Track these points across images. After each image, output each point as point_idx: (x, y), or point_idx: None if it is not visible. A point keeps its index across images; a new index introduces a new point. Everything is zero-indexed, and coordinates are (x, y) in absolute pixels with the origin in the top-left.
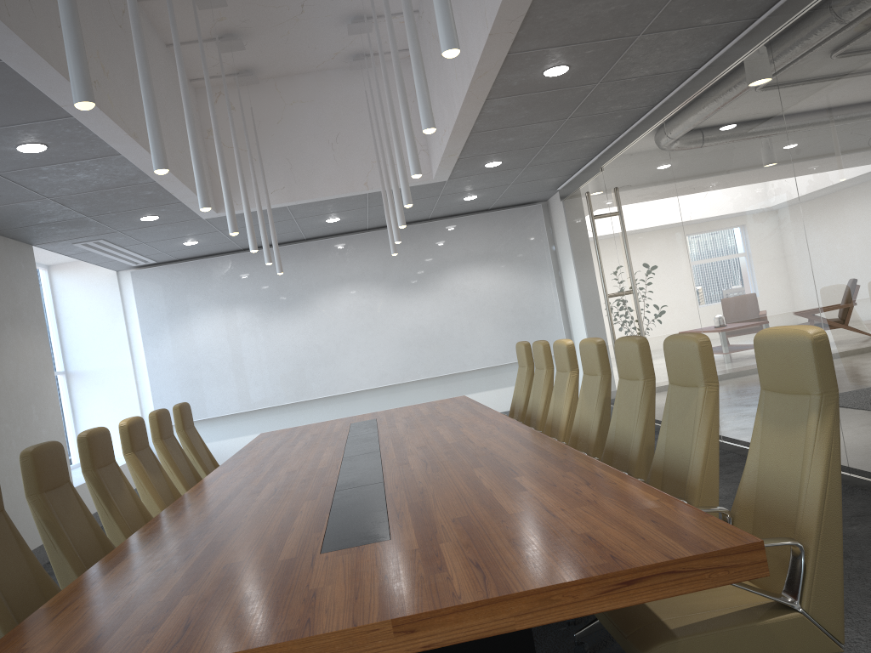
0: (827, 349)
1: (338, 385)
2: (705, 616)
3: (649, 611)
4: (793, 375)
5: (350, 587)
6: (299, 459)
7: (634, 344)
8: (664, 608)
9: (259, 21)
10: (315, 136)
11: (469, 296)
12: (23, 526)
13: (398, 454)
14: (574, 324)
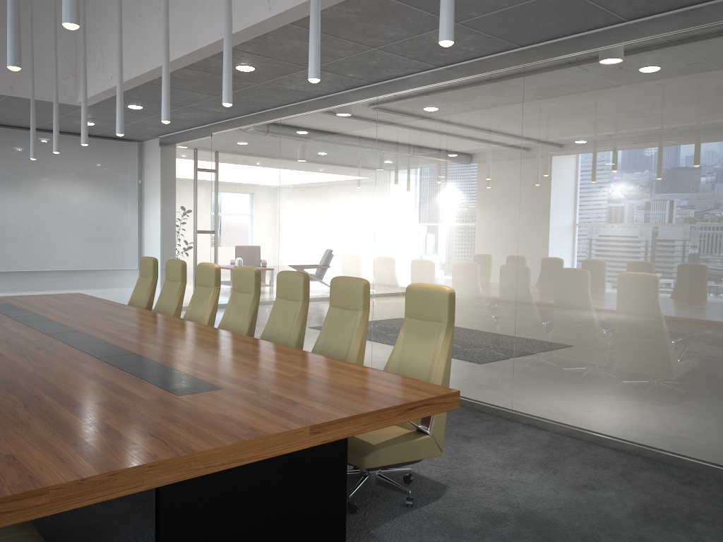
0: (454, 299)
1: None
2: (386, 438)
3: (354, 437)
4: (433, 311)
5: (246, 412)
6: None
7: (301, 277)
8: (361, 435)
9: None
10: None
11: (60, 205)
12: None
13: (106, 334)
14: (148, 246)
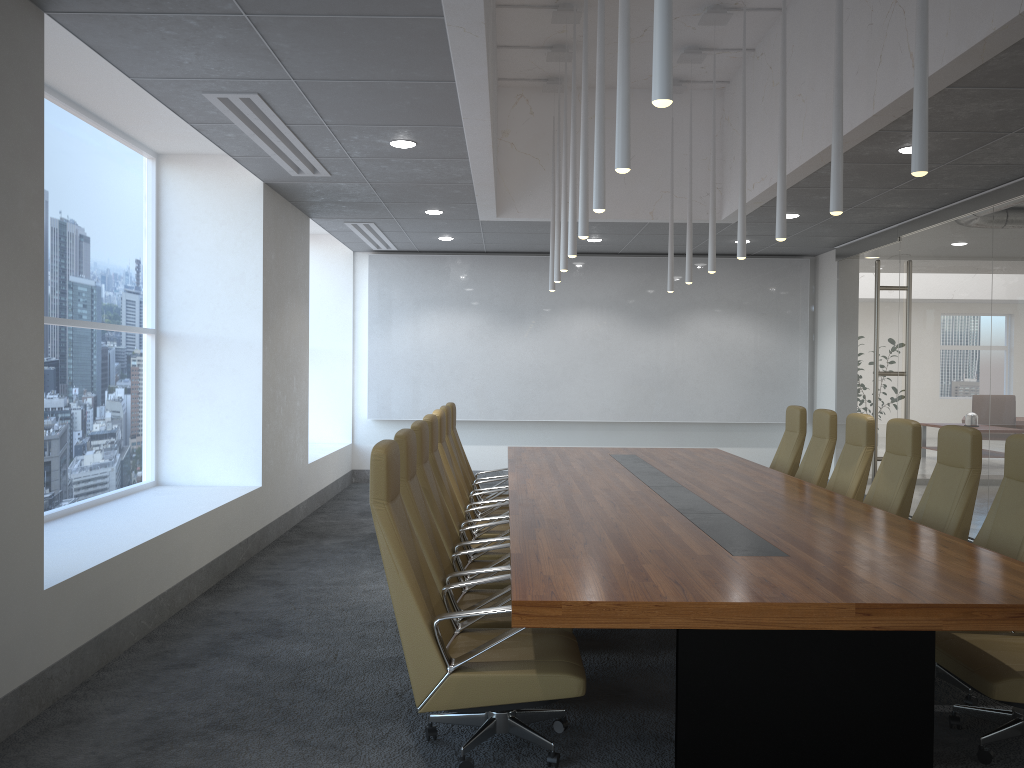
0: None
1: (558, 411)
2: None
3: (991, 657)
4: None
5: (792, 580)
6: (597, 479)
7: (967, 435)
8: (1004, 657)
9: (595, 38)
10: (609, 155)
11: (713, 343)
12: (278, 491)
13: (709, 492)
14: (820, 394)
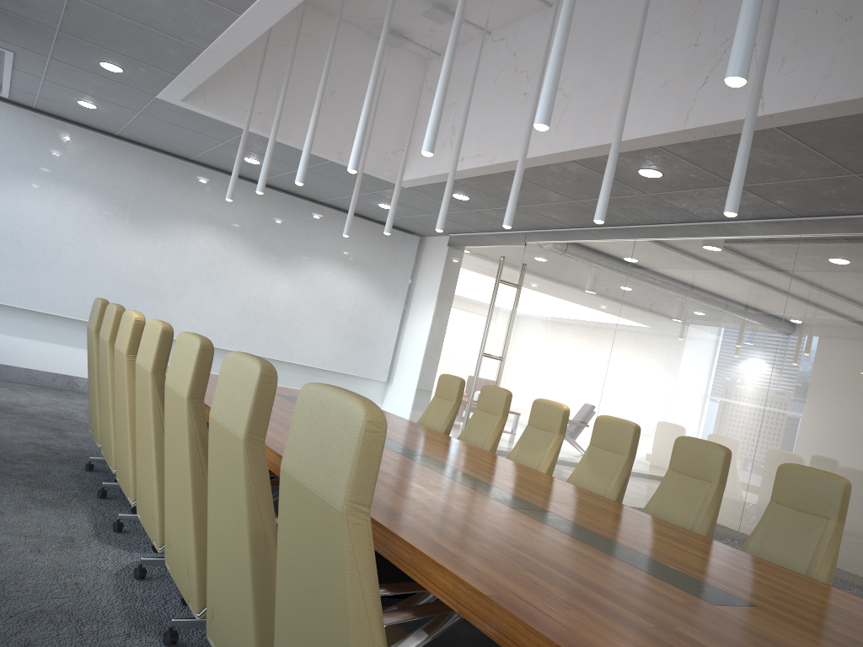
0: None
1: None
2: None
3: None
4: None
5: None
6: None
7: (721, 452)
8: None
9: None
10: (314, 80)
11: (324, 292)
12: None
13: (472, 471)
14: (403, 358)
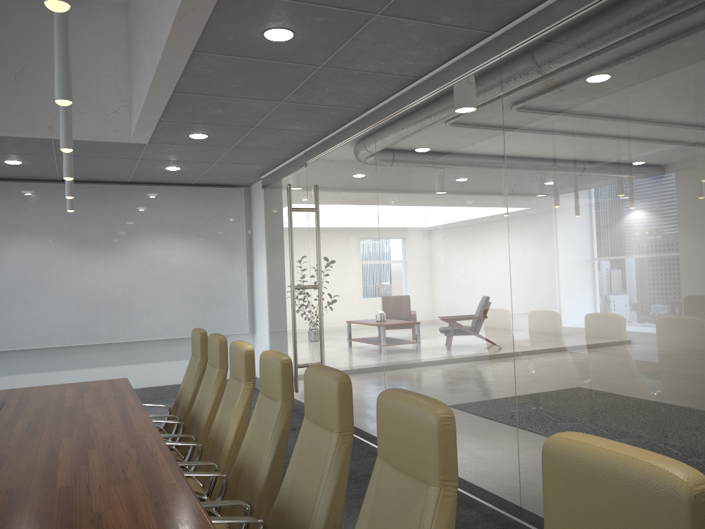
0: None
1: None
2: None
3: None
4: None
5: None
6: None
7: (333, 383)
8: None
9: None
10: None
11: (159, 265)
12: None
13: None
14: (258, 306)
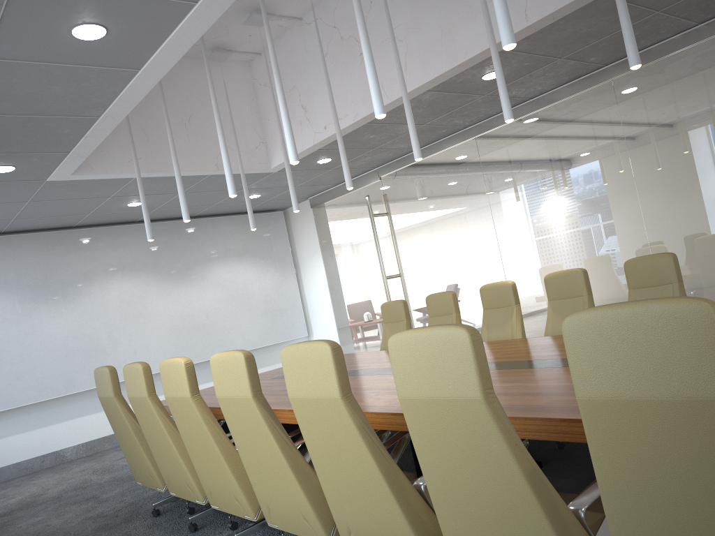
0: None
1: None
2: None
3: None
4: None
5: None
6: (374, 384)
7: (669, 257)
8: None
9: None
10: (170, 114)
11: (230, 287)
12: None
13: (506, 358)
14: (314, 311)
